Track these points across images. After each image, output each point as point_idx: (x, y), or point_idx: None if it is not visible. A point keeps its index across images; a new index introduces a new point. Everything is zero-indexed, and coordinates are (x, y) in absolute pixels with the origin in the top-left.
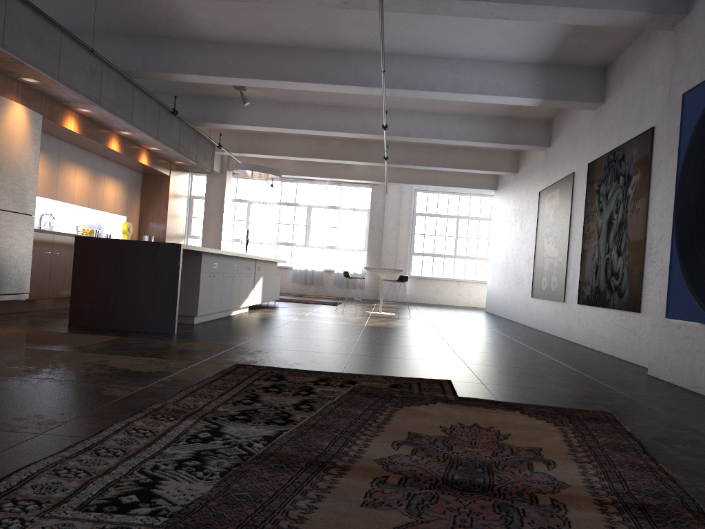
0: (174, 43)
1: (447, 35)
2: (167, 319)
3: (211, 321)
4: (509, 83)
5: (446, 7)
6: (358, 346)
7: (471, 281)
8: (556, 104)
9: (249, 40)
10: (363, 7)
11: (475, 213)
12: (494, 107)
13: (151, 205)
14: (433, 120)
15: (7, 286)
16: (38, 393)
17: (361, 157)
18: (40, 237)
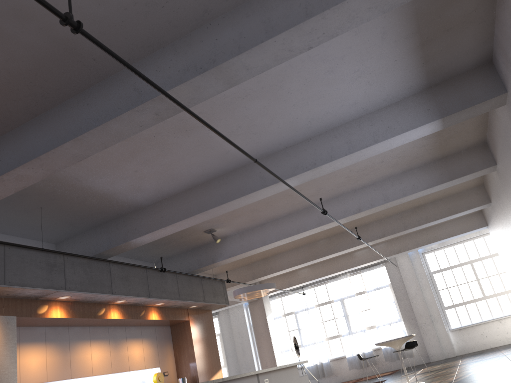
0: (125, 218)
1: (311, 107)
2: None
3: None
4: (399, 121)
5: (243, 68)
6: None
7: None
8: (459, 117)
9: (173, 191)
10: (177, 109)
11: (485, 253)
12: (420, 153)
13: (181, 349)
14: (376, 189)
15: None
16: None
17: (346, 245)
18: None
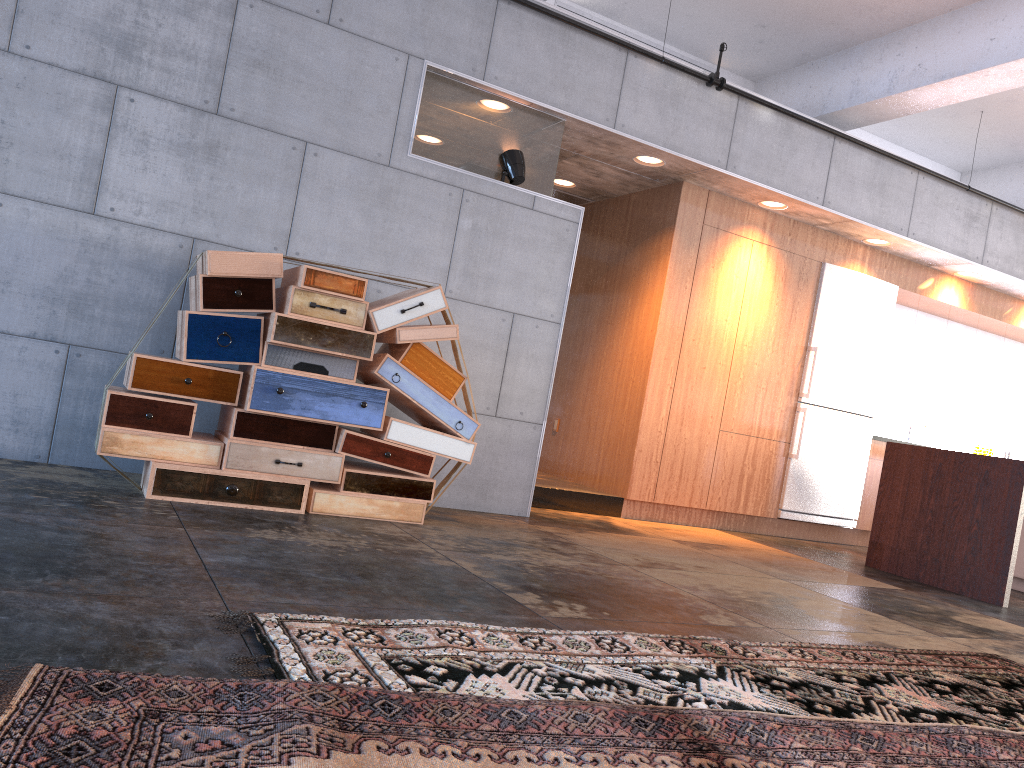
0: None
1: None
2: (993, 581)
3: None
4: None
5: None
6: None
7: None
8: None
9: None
10: None
11: None
12: None
13: None
14: None
15: (823, 505)
16: (636, 595)
17: None
18: (882, 447)
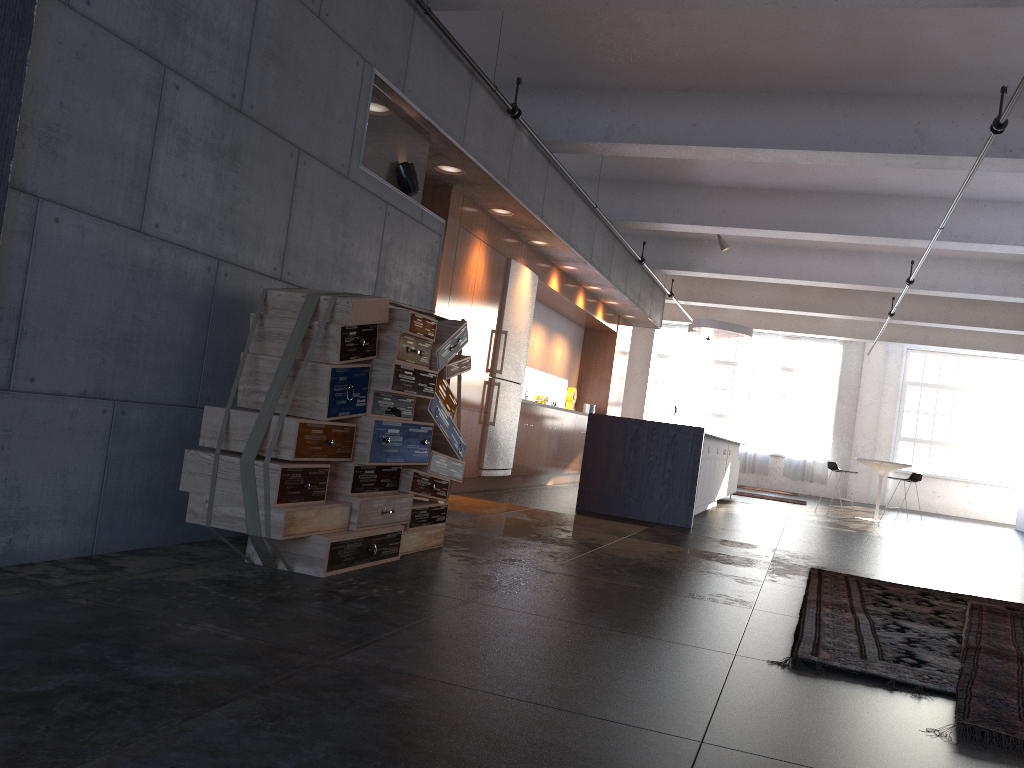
0: (666, 189)
1: (1023, 179)
2: (683, 511)
3: (699, 515)
4: None
5: None
6: (908, 562)
7: (989, 483)
8: None
9: (757, 185)
10: (940, 167)
11: (998, 386)
12: None
13: (593, 367)
14: (969, 269)
15: (501, 461)
16: (685, 576)
17: (850, 309)
18: (522, 407)
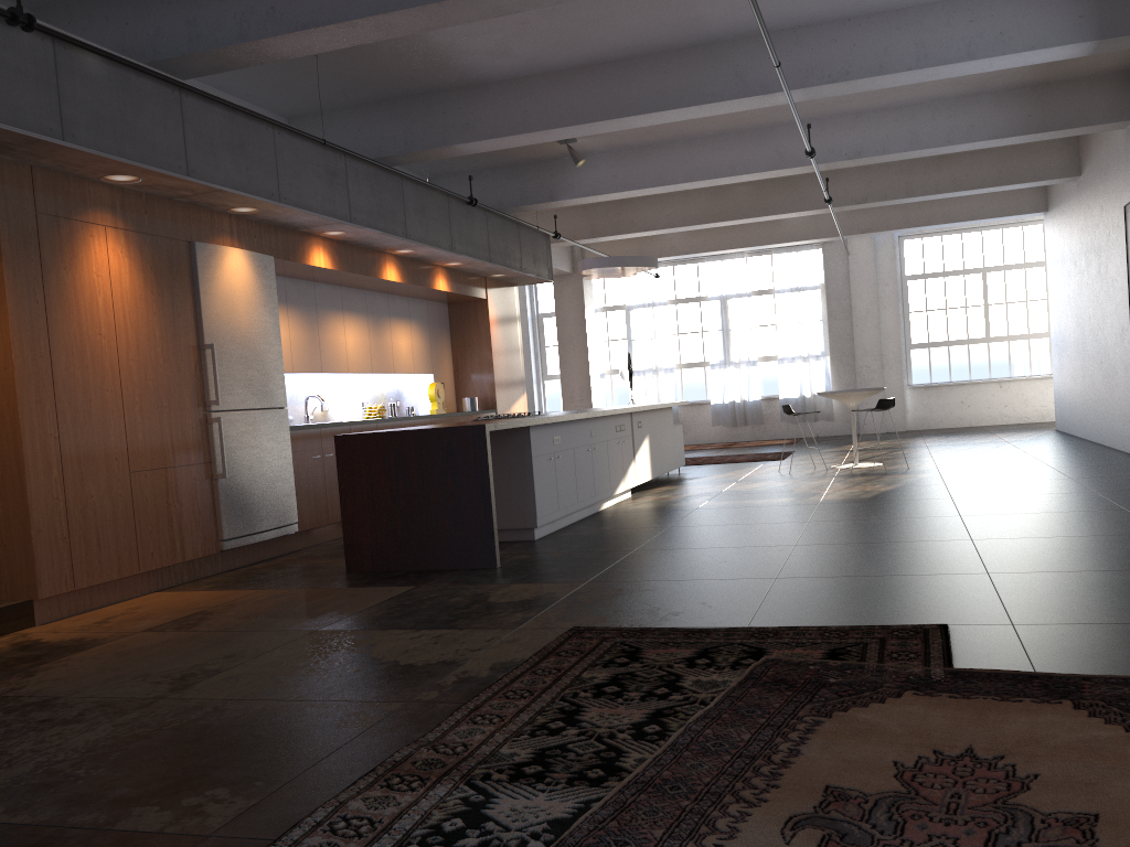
0: (446, 98)
1: None
2: (483, 546)
3: (563, 529)
4: (1023, 27)
5: None
6: (794, 555)
7: (1025, 378)
8: (1126, 43)
9: (557, 65)
10: None
11: (1015, 258)
12: (1010, 71)
13: (468, 349)
14: (899, 120)
15: (264, 520)
16: (242, 735)
17: (789, 205)
18: (301, 436)
